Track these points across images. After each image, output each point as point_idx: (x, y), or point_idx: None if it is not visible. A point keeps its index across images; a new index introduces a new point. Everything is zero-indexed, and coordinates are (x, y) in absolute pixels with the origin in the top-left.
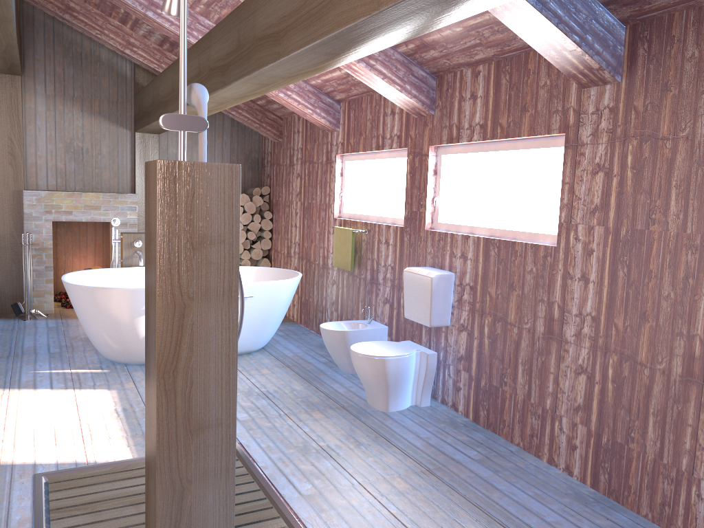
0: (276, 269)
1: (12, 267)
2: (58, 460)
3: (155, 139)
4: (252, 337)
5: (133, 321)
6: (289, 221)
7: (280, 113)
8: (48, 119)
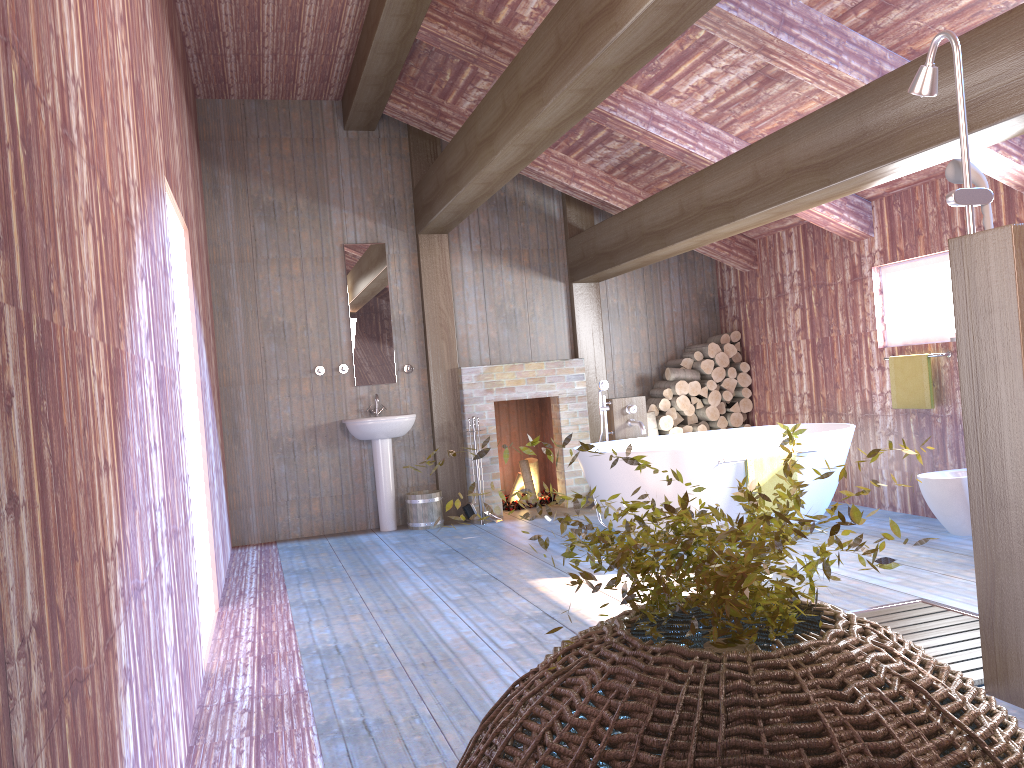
0: (802, 424)
1: (452, 462)
2: None
3: (595, 289)
4: (812, 505)
5: (684, 490)
6: (784, 369)
7: (754, 234)
8: (476, 280)
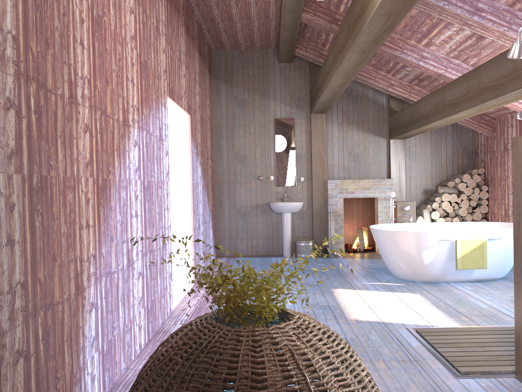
0: (505, 223)
1: (321, 226)
2: (413, 323)
3: (402, 143)
4: (498, 268)
5: (420, 253)
6: (505, 191)
7: (493, 115)
8: (339, 137)
